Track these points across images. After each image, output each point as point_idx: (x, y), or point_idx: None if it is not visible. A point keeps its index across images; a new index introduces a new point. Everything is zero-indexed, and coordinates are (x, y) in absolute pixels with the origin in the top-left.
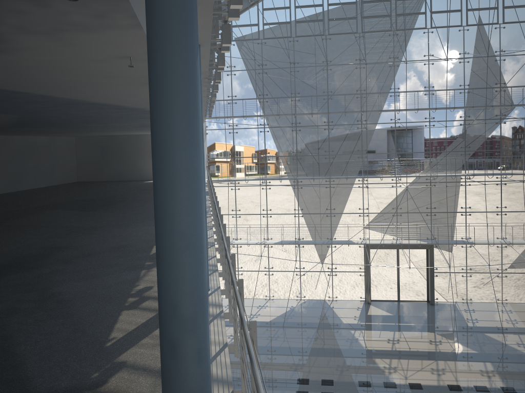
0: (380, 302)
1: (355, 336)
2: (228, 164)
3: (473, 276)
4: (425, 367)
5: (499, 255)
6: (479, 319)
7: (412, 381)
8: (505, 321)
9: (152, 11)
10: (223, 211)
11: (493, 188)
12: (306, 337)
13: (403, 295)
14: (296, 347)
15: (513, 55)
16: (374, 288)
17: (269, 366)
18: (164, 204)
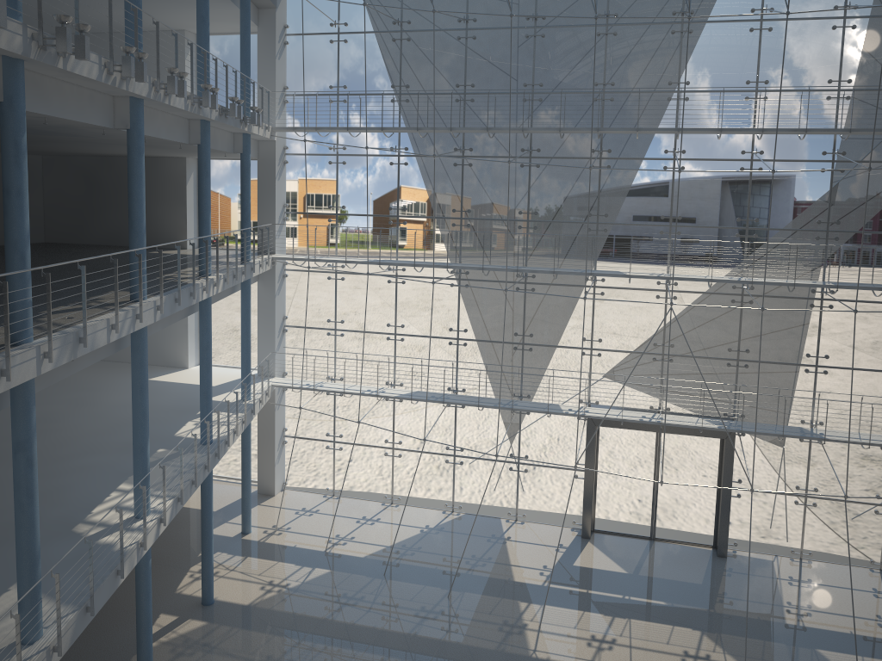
0: (613, 536)
1: (522, 618)
2: (324, 227)
3: (821, 506)
4: None
5: None
6: (816, 608)
7: None
8: (875, 620)
9: None
10: (312, 320)
11: None
12: (419, 607)
13: (662, 528)
14: (385, 630)
15: None
16: (603, 507)
17: None
18: None
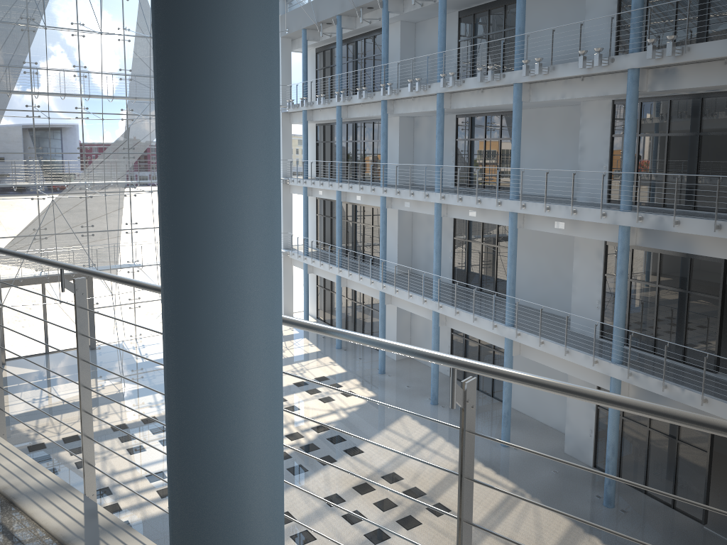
0: (21, 359)
1: None
2: None
3: (143, 306)
4: None
5: None
6: (150, 353)
7: (67, 435)
8: None
9: None
10: None
11: None
12: None
13: (53, 344)
14: None
15: None
16: (10, 342)
17: None
18: None
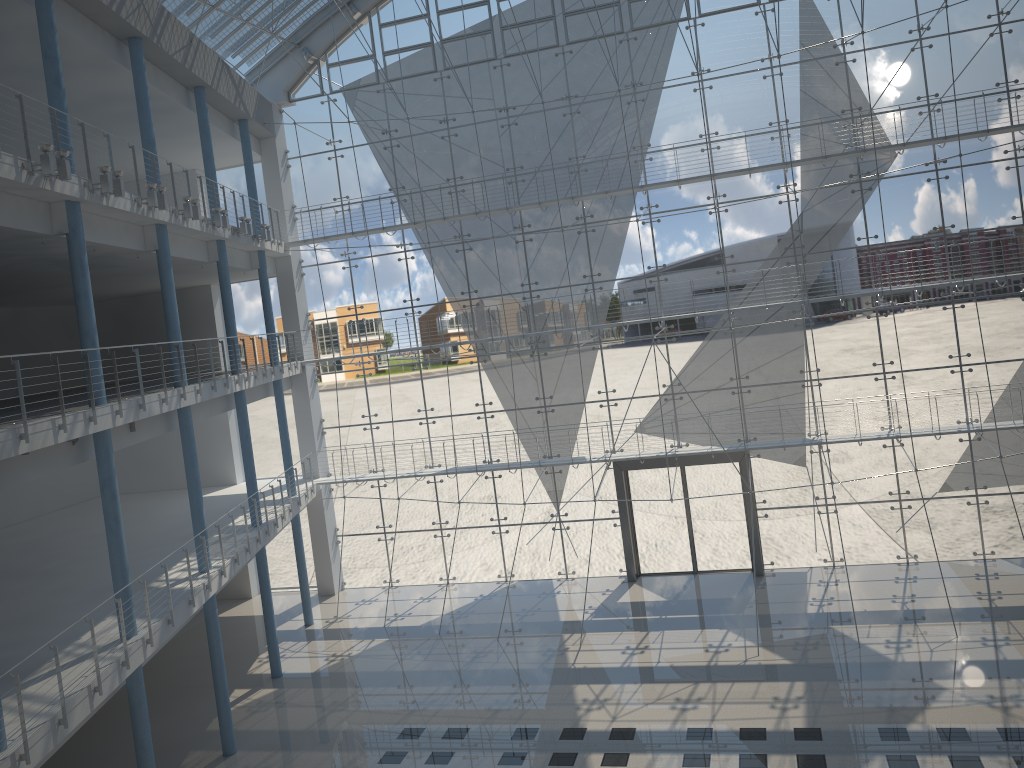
0: (658, 576)
1: (565, 644)
2: (347, 328)
3: (842, 512)
4: (666, 697)
5: (889, 463)
6: (838, 598)
7: (621, 725)
8: (890, 598)
9: None
10: (347, 419)
11: (861, 326)
12: (470, 651)
13: (703, 560)
14: (439, 670)
15: (872, 47)
16: (645, 550)
17: (366, 708)
18: None
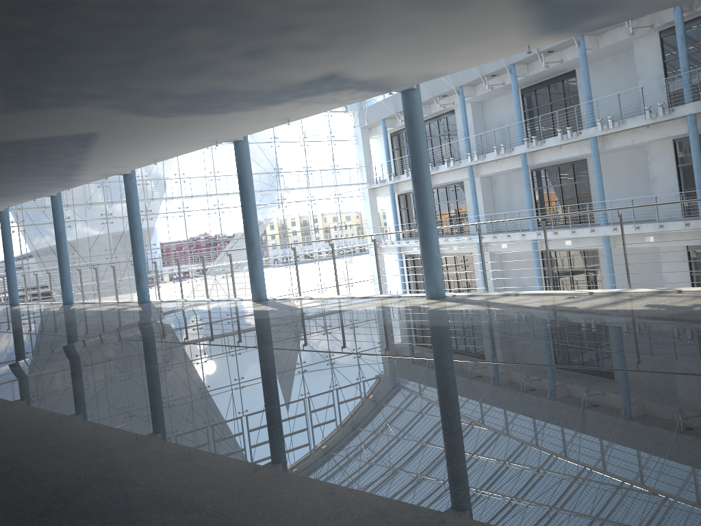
0: None
1: None
2: None
3: None
4: None
5: None
6: None
7: None
8: None
9: (414, 101)
10: None
11: (284, 271)
12: None
13: None
14: None
15: (286, 141)
16: None
17: None
18: (424, 173)
